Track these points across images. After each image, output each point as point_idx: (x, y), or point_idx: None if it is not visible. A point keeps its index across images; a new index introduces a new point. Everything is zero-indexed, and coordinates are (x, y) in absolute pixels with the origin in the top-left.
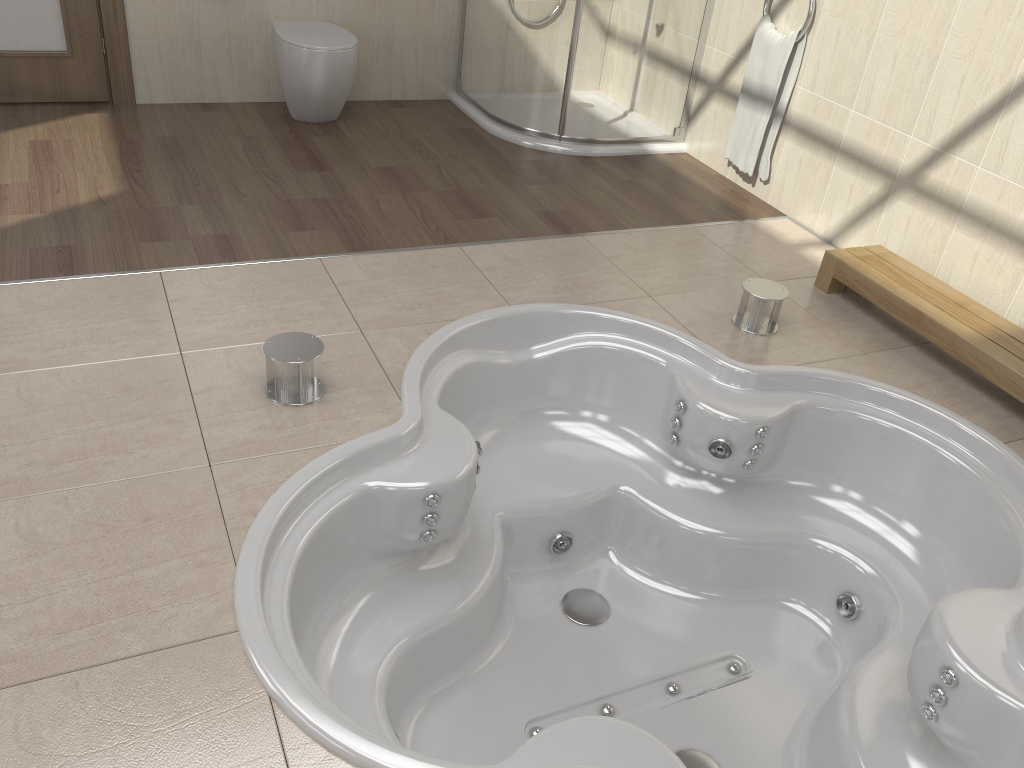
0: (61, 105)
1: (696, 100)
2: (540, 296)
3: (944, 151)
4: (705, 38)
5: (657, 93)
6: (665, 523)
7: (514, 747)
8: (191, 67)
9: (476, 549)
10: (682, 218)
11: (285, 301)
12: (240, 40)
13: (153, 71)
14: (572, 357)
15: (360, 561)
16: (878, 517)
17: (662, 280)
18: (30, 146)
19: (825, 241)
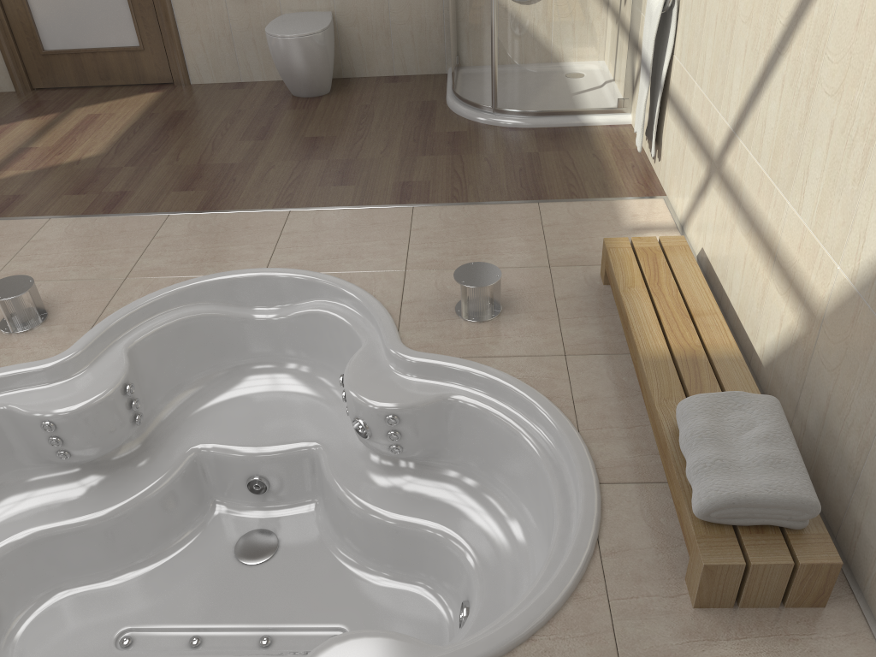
0: (139, 86)
1: (636, 70)
2: (303, 261)
3: (735, 132)
4: (640, 6)
5: (590, 65)
6: (331, 488)
7: (97, 646)
8: (227, 54)
9: (146, 474)
10: (539, 193)
11: (102, 248)
12: (261, 31)
13: (199, 58)
14: (309, 320)
15: (21, 463)
16: (524, 532)
17: (437, 255)
18: (83, 118)
19: (677, 226)
